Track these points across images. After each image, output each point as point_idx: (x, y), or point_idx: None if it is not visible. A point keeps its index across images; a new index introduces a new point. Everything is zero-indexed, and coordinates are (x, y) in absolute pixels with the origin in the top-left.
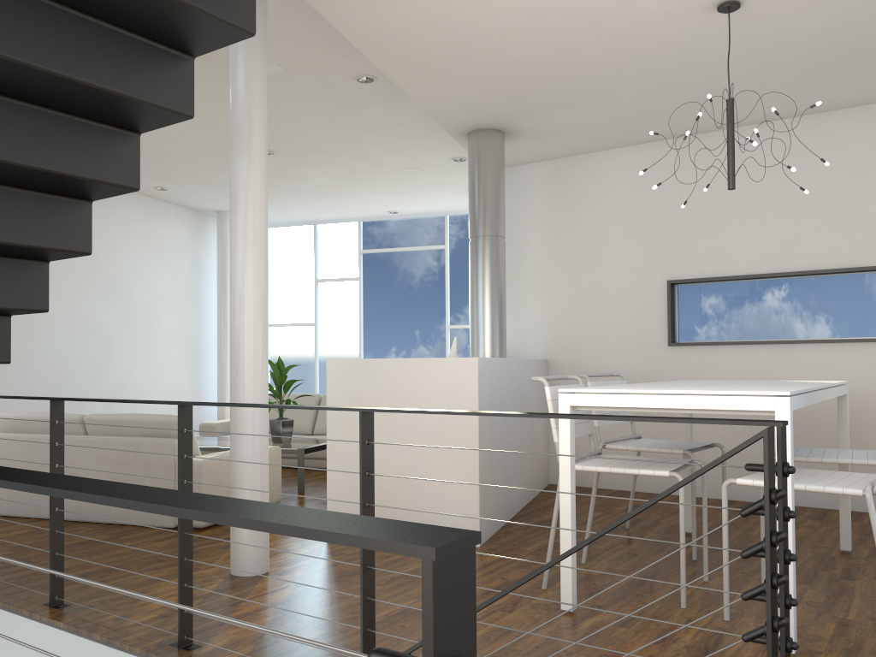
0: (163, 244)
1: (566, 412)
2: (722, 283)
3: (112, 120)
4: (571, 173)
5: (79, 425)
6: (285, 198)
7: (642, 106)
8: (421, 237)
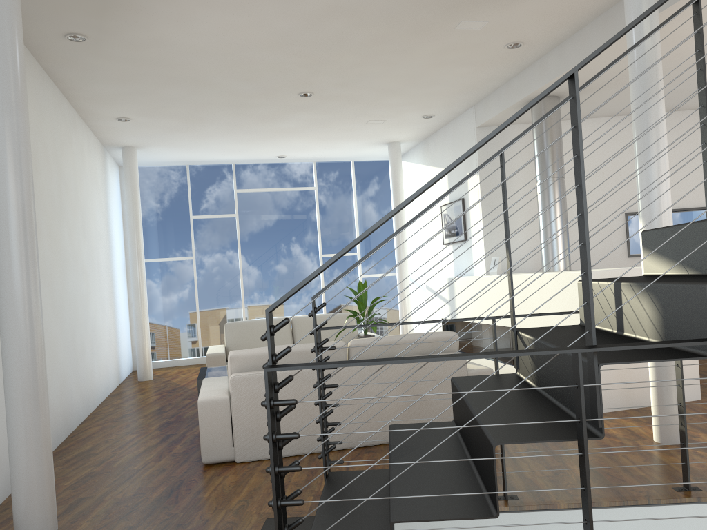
0: (95, 177)
1: None
2: None
3: None
4: None
5: (343, 352)
6: (221, 137)
7: None
8: (292, 179)
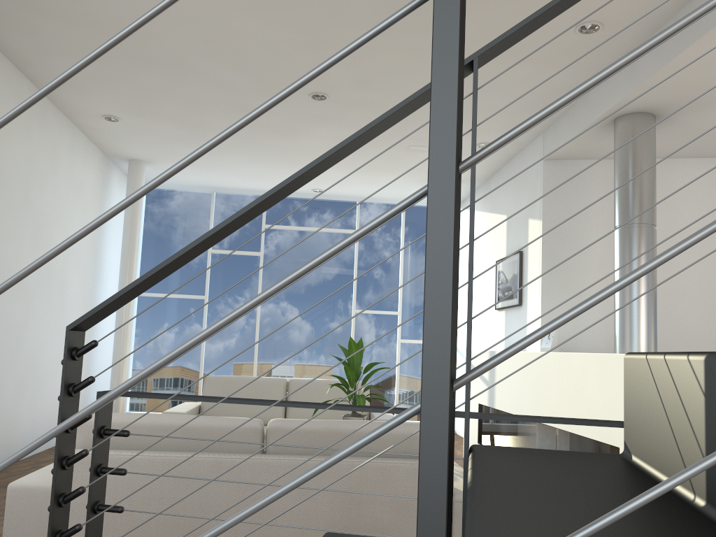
0: (81, 186)
1: None
2: None
3: None
4: None
5: (256, 438)
6: (237, 156)
7: None
8: (330, 219)
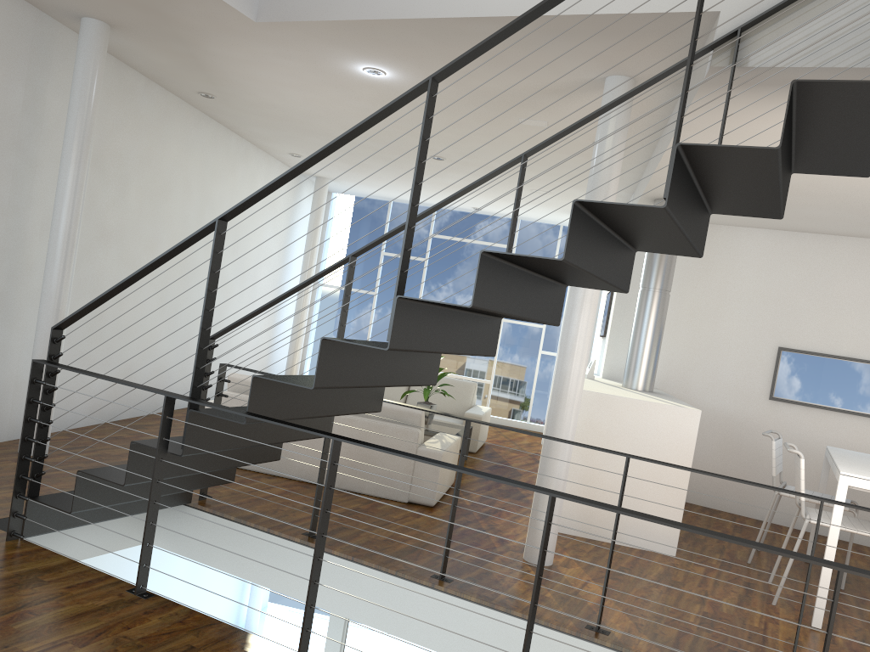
0: (273, 202)
1: (844, 489)
2: (822, 357)
3: (643, 247)
4: (709, 238)
5: None
6: (397, 182)
7: (815, 215)
8: (491, 234)
